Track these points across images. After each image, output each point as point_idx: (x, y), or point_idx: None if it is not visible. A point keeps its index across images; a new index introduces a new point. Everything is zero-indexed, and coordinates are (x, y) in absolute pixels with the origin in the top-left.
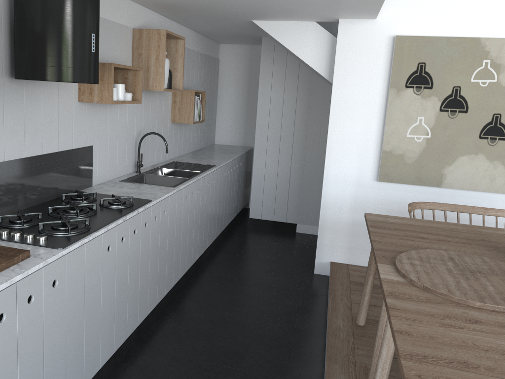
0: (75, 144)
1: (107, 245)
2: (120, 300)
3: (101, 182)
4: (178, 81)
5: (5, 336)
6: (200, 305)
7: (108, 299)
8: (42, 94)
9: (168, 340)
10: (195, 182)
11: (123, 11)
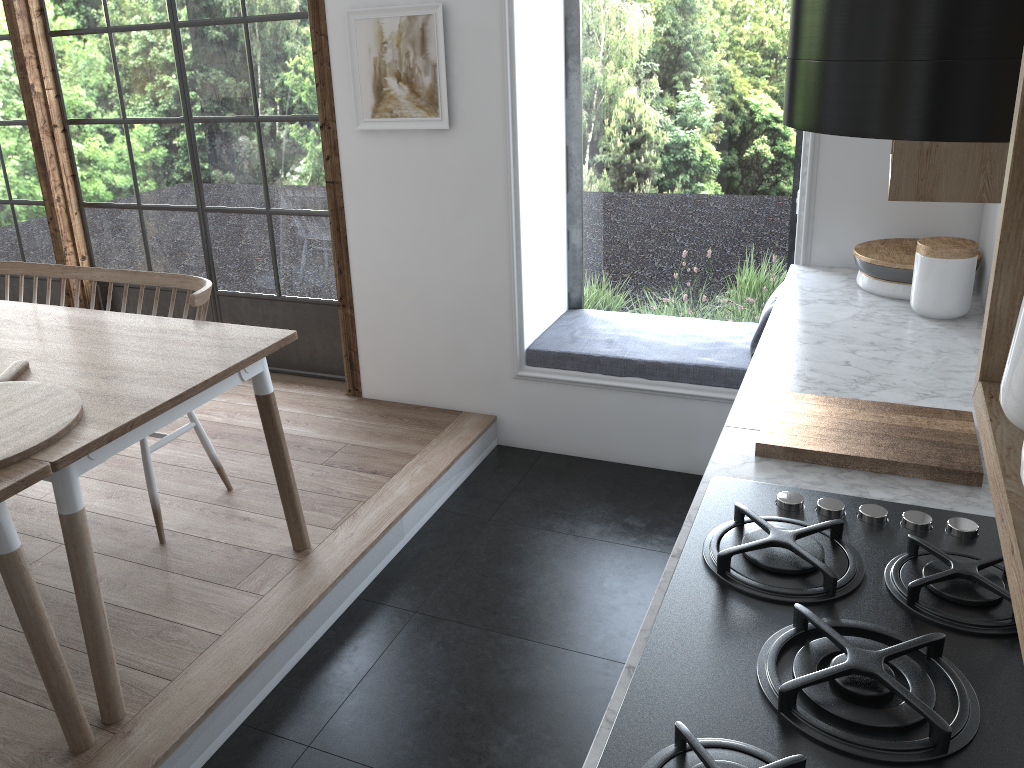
0: None
1: None
2: None
3: None
4: None
5: None
6: None
7: None
8: None
9: None
10: None
11: None
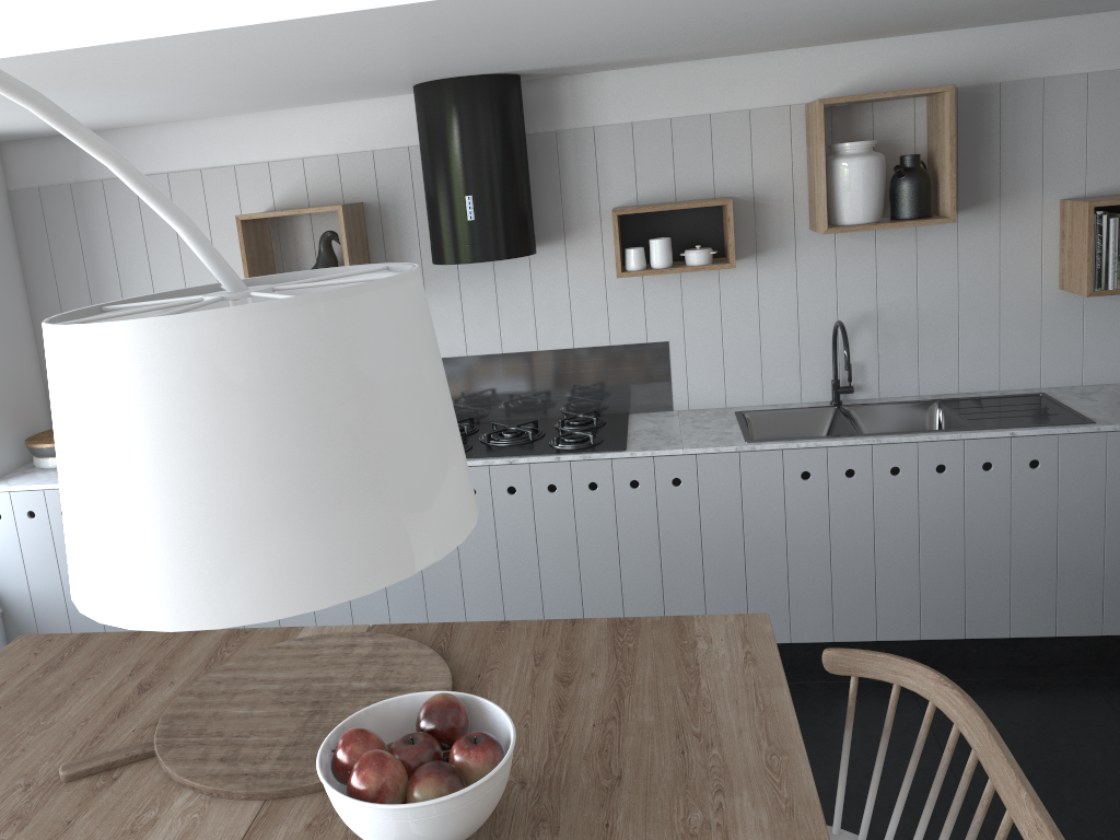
0: (617, 338)
1: None
2: (515, 578)
3: (705, 407)
4: (946, 195)
5: None
6: None
7: (480, 563)
8: (530, 269)
9: None
10: (862, 446)
11: (763, 81)
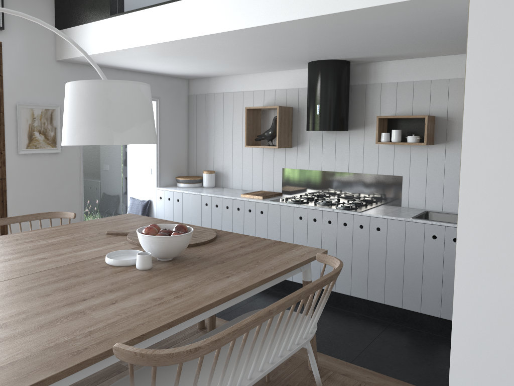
0: (380, 171)
1: (298, 215)
2: None
3: (415, 207)
4: None
5: (239, 216)
6: (393, 331)
7: None
8: (349, 138)
9: (336, 312)
10: None
11: (457, 67)
